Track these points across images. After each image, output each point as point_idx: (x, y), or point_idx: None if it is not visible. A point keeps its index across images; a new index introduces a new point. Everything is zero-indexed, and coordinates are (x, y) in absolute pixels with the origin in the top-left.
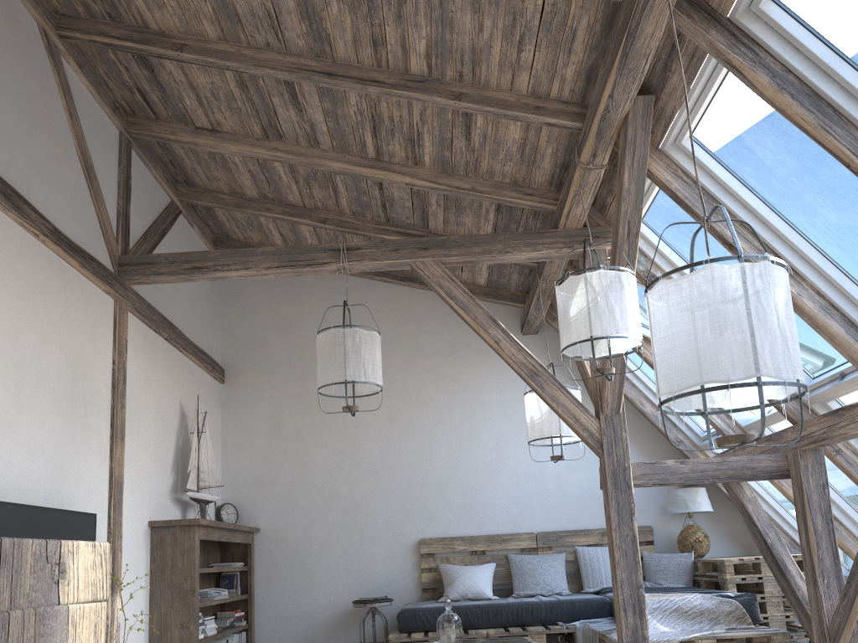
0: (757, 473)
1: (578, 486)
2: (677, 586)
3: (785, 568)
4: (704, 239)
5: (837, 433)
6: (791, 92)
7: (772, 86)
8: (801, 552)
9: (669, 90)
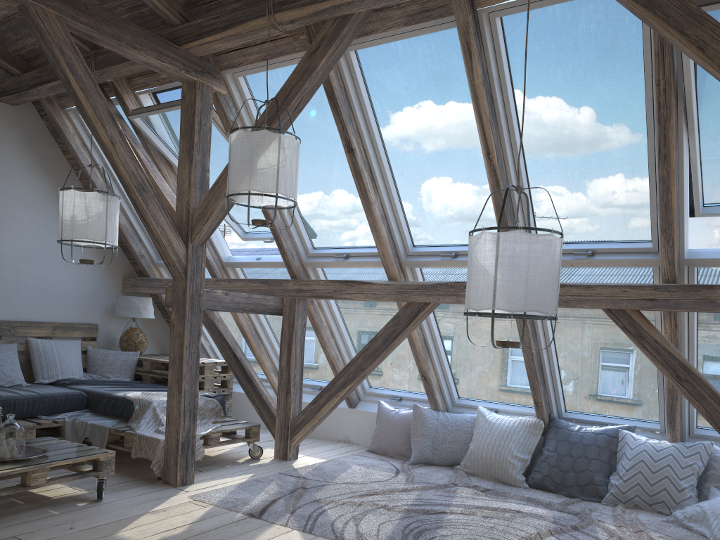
0: (266, 309)
1: (36, 278)
2: (125, 380)
3: (252, 377)
4: (299, 123)
5: (343, 296)
6: (486, 89)
7: (481, 79)
8: (279, 369)
9: (384, 15)
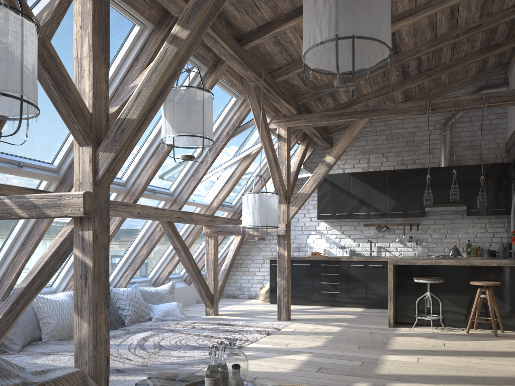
0: None
1: None
2: None
3: None
4: None
5: None
6: None
7: None
8: None
9: None
